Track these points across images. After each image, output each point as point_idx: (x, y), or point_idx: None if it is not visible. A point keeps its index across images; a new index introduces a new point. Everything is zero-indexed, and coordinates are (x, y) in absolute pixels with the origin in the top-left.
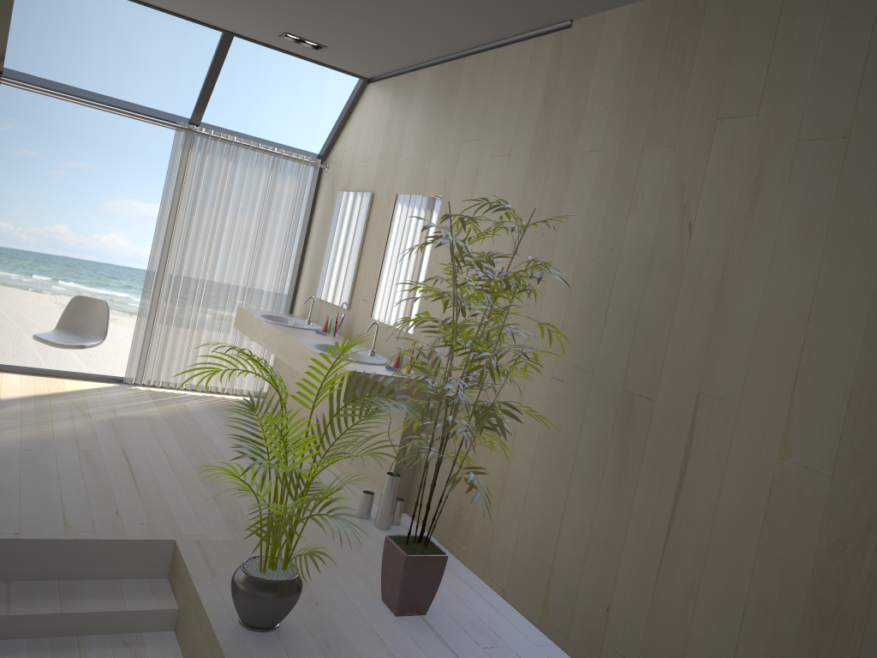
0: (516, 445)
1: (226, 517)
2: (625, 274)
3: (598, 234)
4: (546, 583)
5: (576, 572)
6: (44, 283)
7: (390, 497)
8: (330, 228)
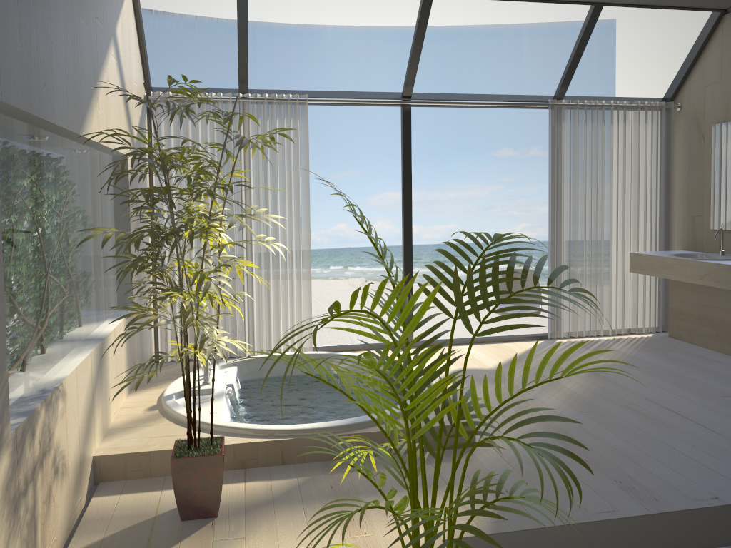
0: None
1: None
2: None
3: None
4: None
5: None
6: (339, 271)
7: None
8: (707, 161)
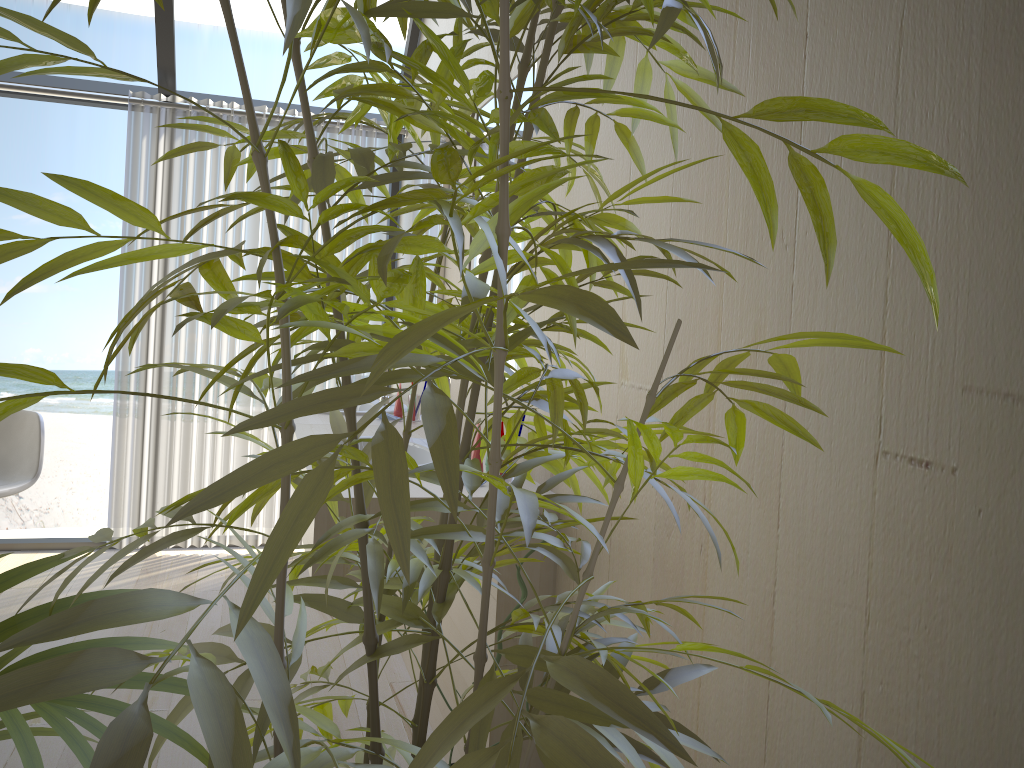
0: (779, 719)
1: None
2: None
3: None
4: None
5: None
6: None
7: None
8: None
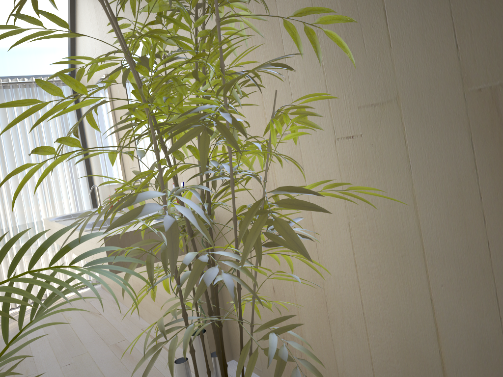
0: (322, 249)
1: None
2: None
3: None
4: None
5: None
6: None
7: (203, 360)
8: None
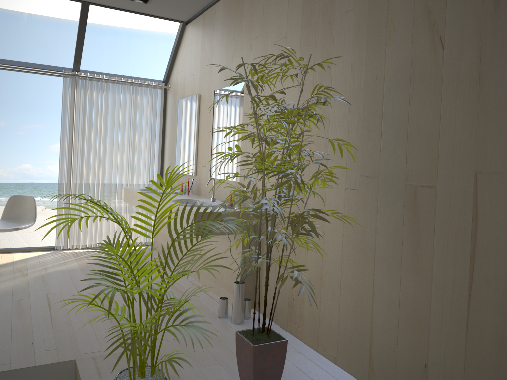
0: (326, 246)
1: (118, 333)
2: (391, 94)
3: (363, 71)
4: (369, 349)
5: (392, 338)
6: None
7: (240, 299)
8: (176, 125)
